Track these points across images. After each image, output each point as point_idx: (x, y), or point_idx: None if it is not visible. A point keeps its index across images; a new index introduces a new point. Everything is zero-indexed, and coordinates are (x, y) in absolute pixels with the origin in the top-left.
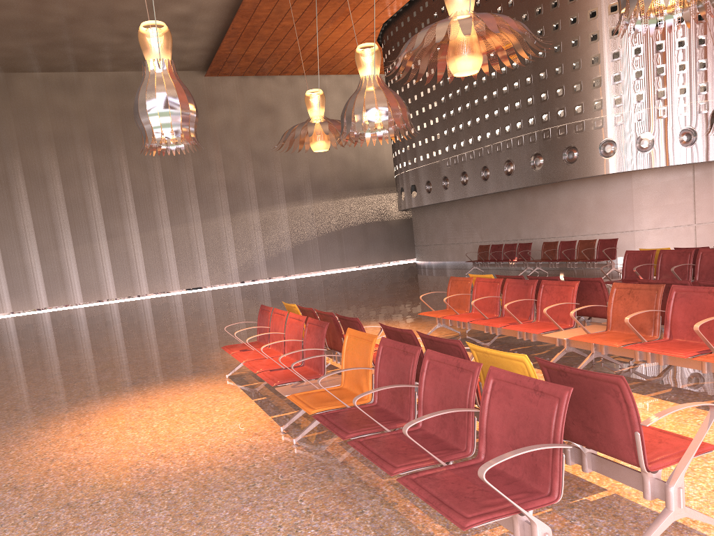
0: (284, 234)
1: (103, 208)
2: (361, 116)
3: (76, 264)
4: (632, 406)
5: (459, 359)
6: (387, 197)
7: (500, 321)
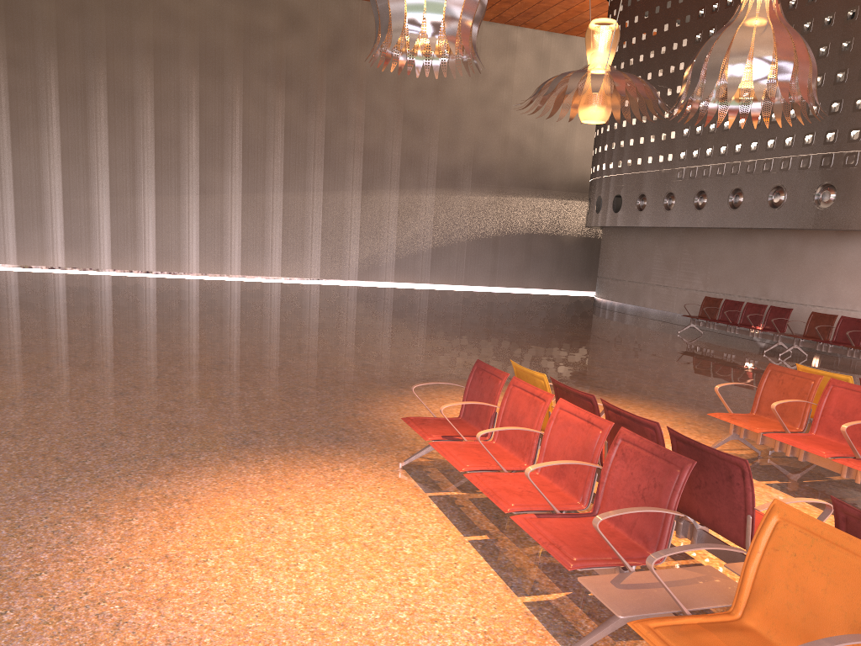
0: (425, 229)
1: (201, 153)
2: (741, 69)
3: (155, 219)
4: None
5: None
6: (566, 205)
7: None
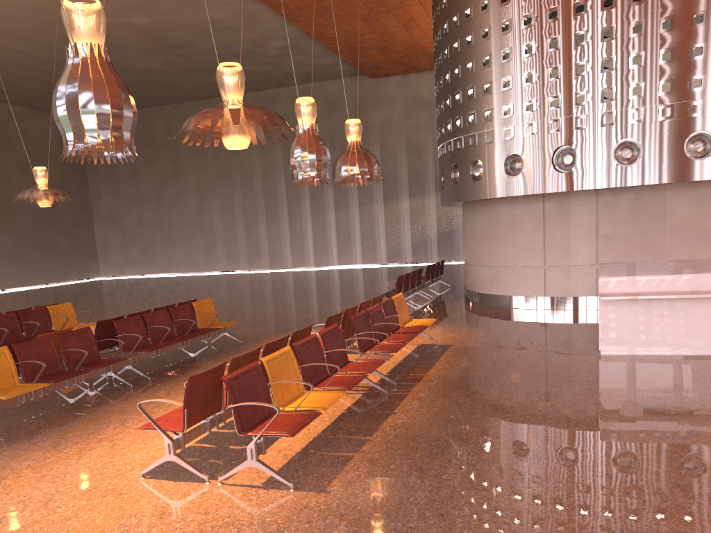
0: (431, 222)
1: (287, 196)
2: None
3: (267, 238)
4: None
5: None
6: None
7: None
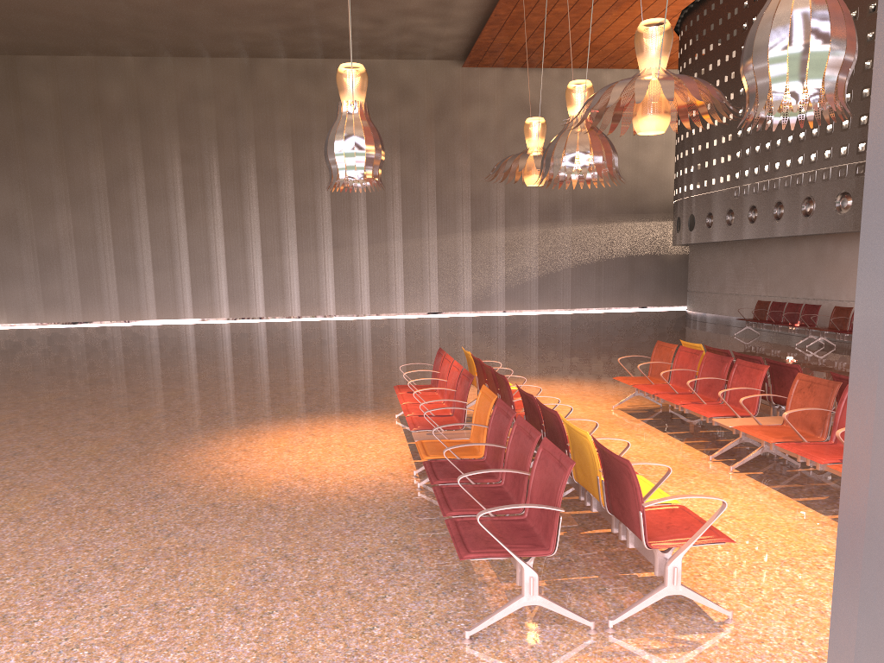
0: (531, 260)
1: (333, 213)
2: (560, 161)
3: (298, 273)
4: (637, 488)
5: (532, 428)
6: (666, 226)
7: (686, 398)
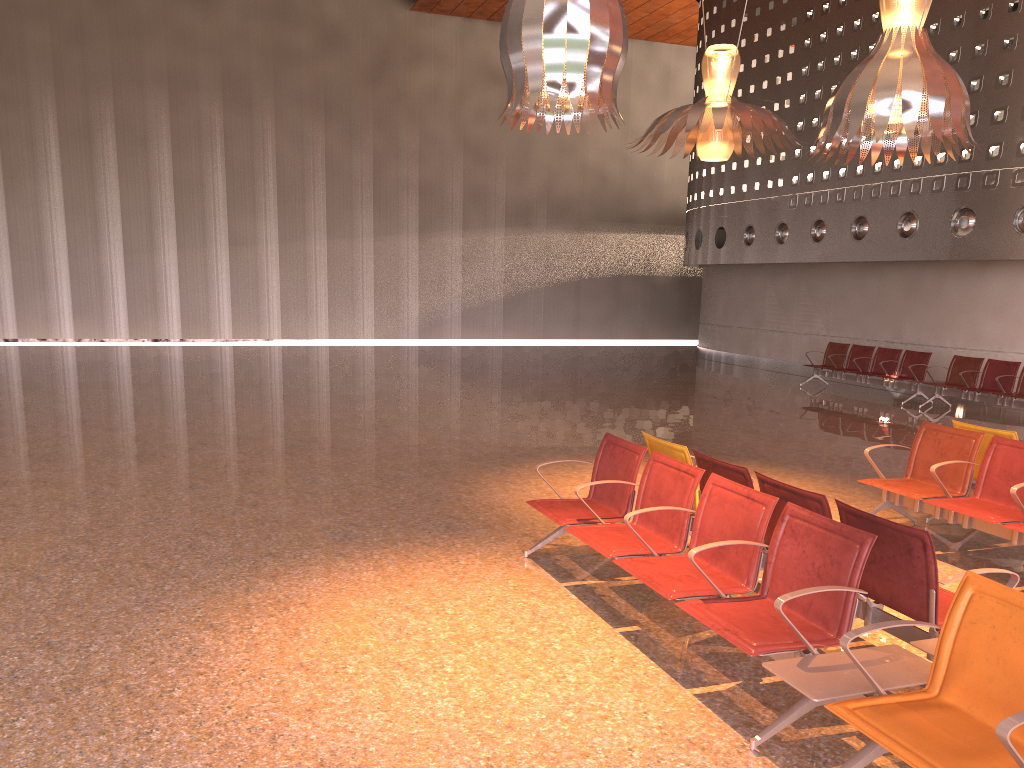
0: (494, 275)
1: (229, 197)
2: (889, 106)
3: (178, 278)
4: None
5: None
6: (657, 240)
7: None
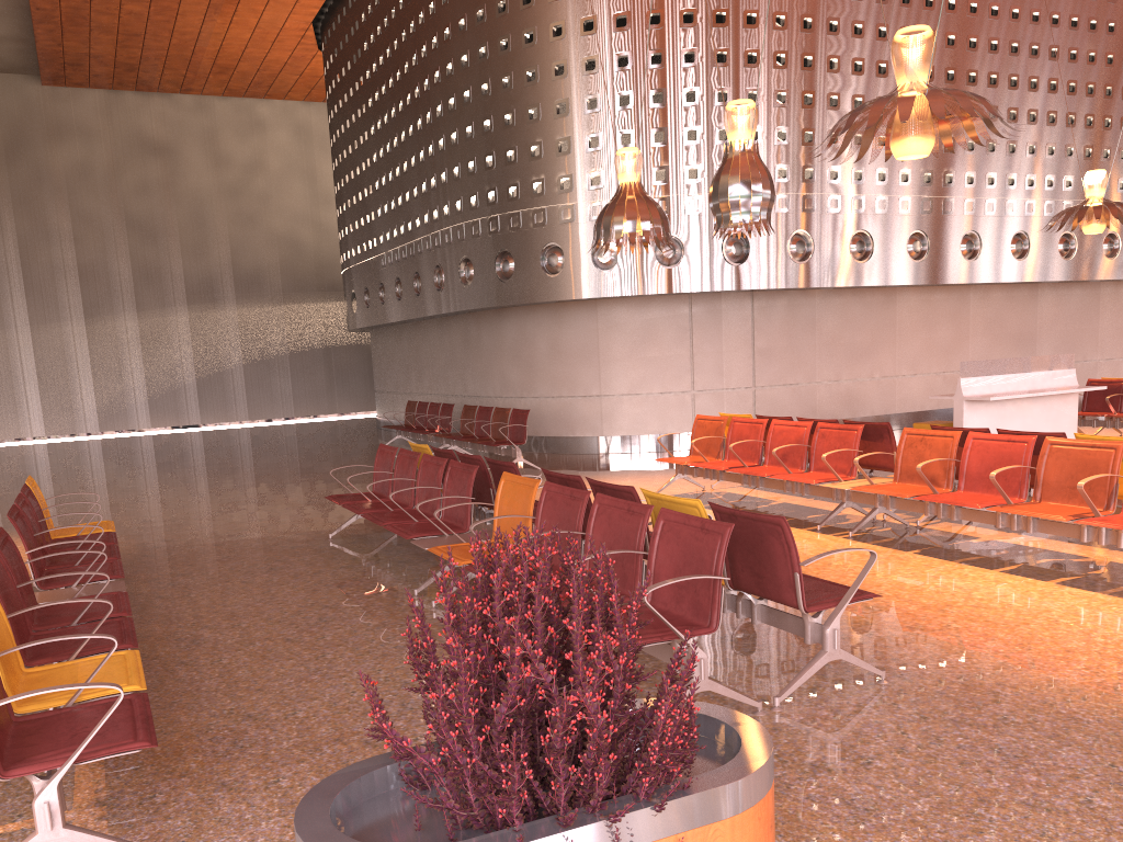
0: (183, 356)
1: None
2: None
3: None
4: None
5: None
6: None
7: None
